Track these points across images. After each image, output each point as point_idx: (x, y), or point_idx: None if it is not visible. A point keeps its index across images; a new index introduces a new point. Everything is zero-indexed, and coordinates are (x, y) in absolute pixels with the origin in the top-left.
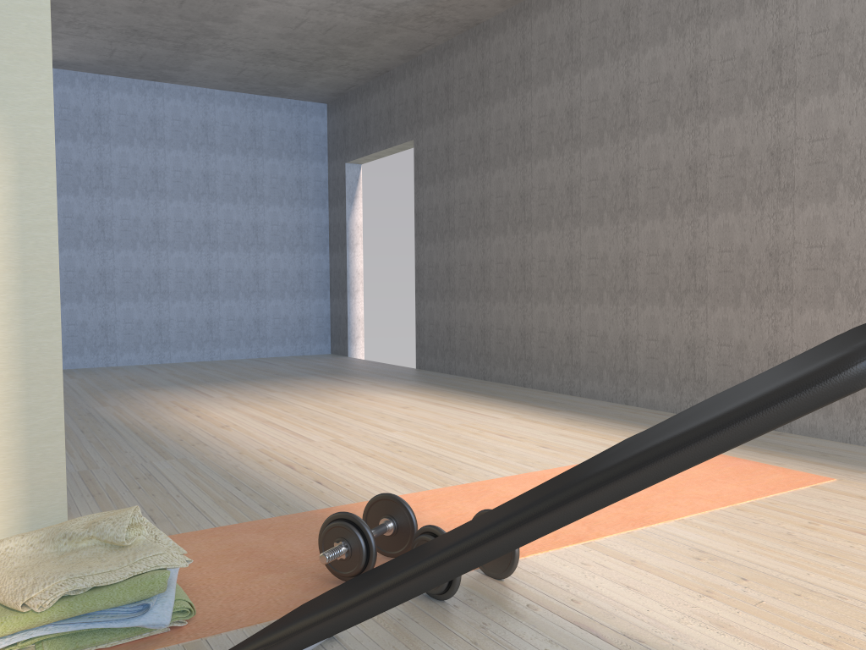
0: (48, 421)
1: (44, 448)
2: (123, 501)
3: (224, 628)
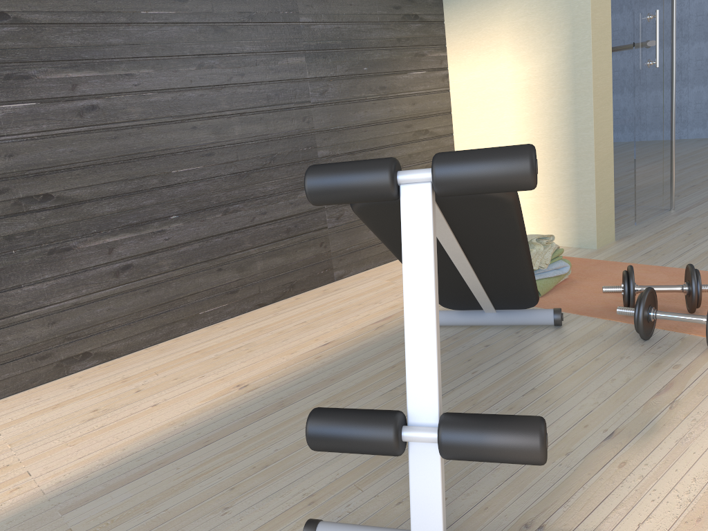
0: (586, 181)
1: (584, 197)
2: (660, 239)
3: (538, 305)
